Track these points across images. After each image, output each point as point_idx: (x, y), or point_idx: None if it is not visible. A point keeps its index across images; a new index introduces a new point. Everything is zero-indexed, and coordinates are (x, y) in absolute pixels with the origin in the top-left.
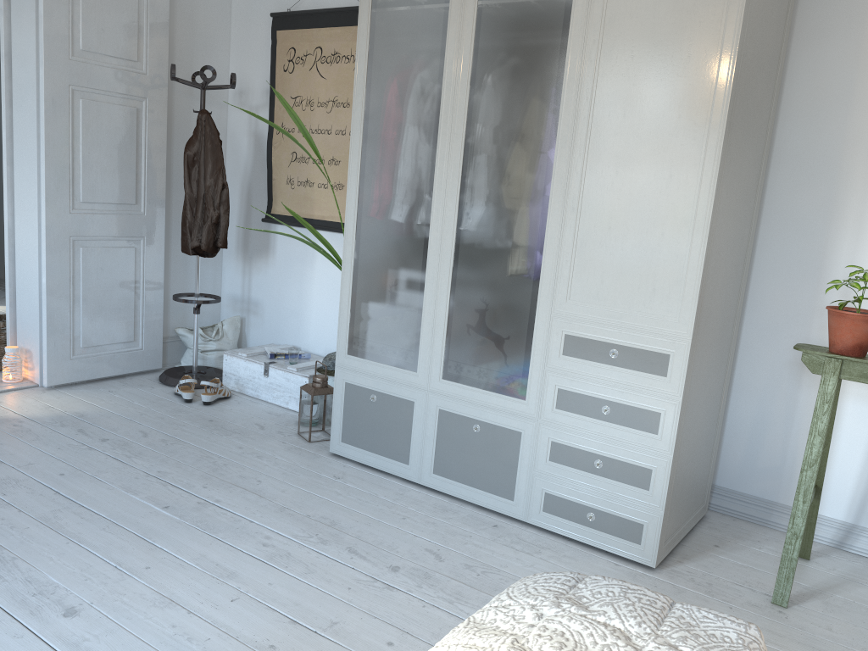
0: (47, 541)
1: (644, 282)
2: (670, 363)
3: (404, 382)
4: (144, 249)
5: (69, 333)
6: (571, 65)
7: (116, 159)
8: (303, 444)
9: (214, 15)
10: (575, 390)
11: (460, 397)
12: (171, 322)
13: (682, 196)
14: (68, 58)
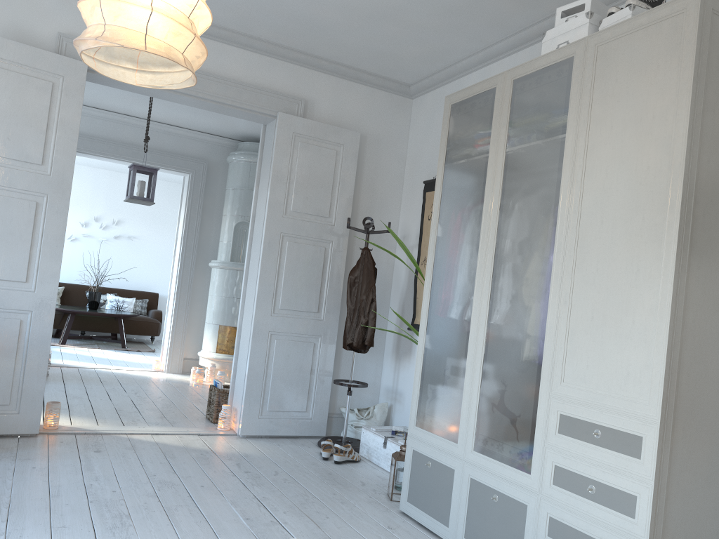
0: (157, 520)
1: (620, 366)
2: (643, 445)
3: (449, 452)
4: (320, 345)
5: (259, 399)
6: (564, 187)
7: (307, 281)
8: (385, 501)
9: (389, 186)
10: (567, 467)
11: (485, 468)
12: (338, 402)
13: (648, 286)
14: (282, 216)
